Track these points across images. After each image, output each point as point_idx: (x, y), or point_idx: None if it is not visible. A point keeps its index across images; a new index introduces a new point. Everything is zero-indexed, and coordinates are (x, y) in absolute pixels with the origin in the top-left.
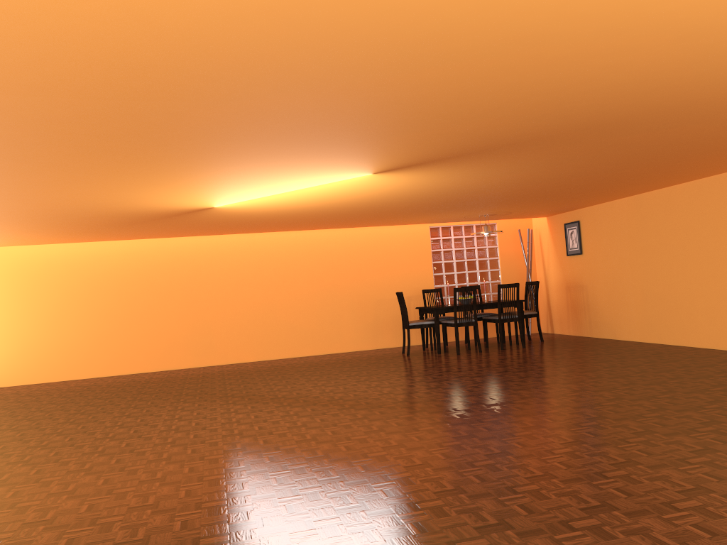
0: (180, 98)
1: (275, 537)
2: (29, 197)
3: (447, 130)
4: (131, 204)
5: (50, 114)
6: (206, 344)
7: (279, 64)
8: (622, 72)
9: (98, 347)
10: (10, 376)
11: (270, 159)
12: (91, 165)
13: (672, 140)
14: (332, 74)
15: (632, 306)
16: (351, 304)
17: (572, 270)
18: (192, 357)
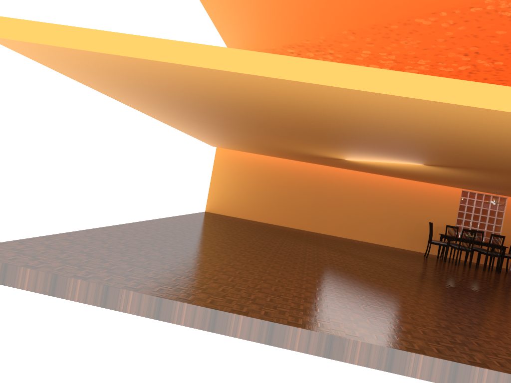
0: (351, 137)
1: (347, 285)
2: (274, 143)
3: (455, 160)
4: (310, 152)
5: (307, 132)
6: (319, 221)
7: (387, 137)
8: None
9: (269, 208)
10: (228, 211)
11: (377, 152)
12: (307, 141)
13: None
14: (405, 141)
15: None
16: (402, 222)
17: None
18: (311, 226)
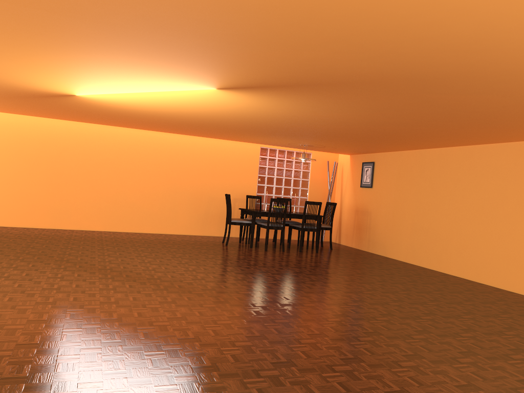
0: None
1: None
2: None
3: (288, 55)
4: None
5: None
6: (62, 211)
7: None
8: (466, 20)
9: None
10: None
11: (119, 52)
12: None
13: (471, 106)
14: None
15: (403, 234)
16: (188, 197)
17: (362, 198)
18: (48, 219)
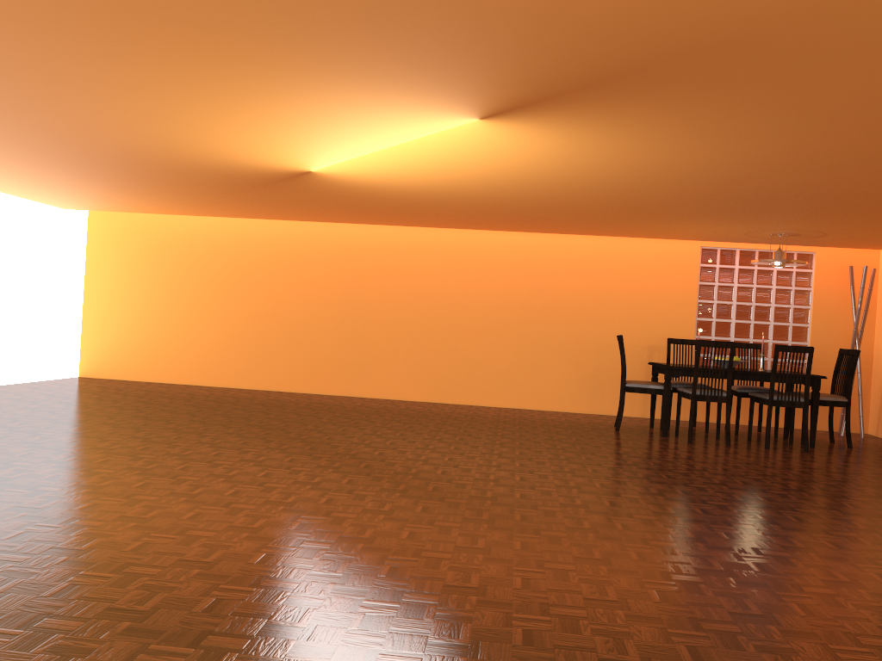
0: None
1: None
2: (31, 127)
3: (501, 5)
4: (186, 154)
5: None
6: (360, 368)
7: None
8: None
9: (233, 350)
10: (135, 369)
11: (258, 68)
12: (8, 64)
13: None
14: None
15: None
16: (563, 345)
17: None
18: (341, 382)
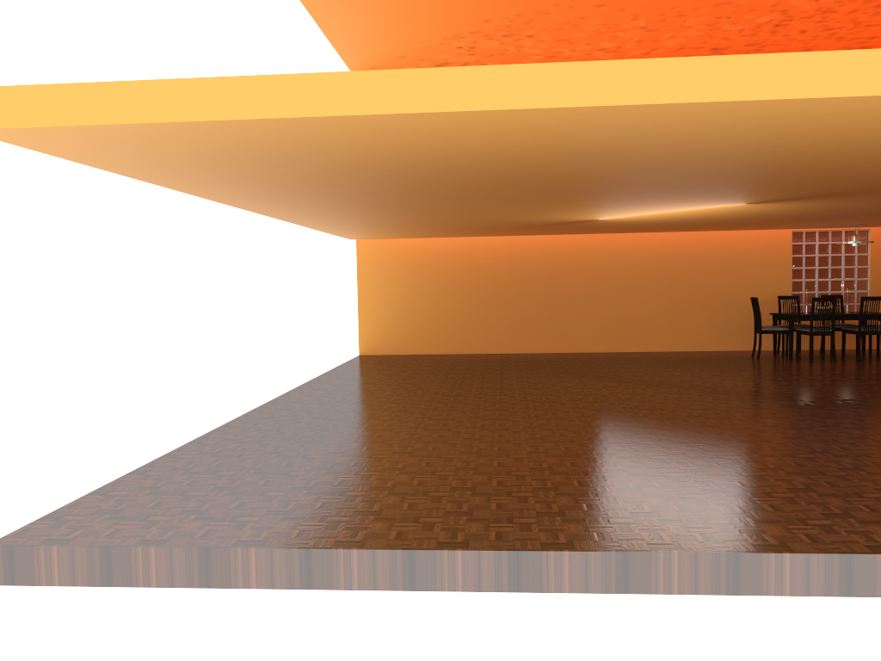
0: (636, 182)
1: (682, 443)
2: (476, 215)
3: (815, 187)
4: (538, 218)
5: (553, 188)
6: (560, 333)
7: (707, 171)
8: None
9: (469, 328)
10: (400, 346)
11: (668, 199)
12: (542, 203)
13: None
14: (738, 173)
15: None
16: (701, 305)
17: None
18: (547, 343)
